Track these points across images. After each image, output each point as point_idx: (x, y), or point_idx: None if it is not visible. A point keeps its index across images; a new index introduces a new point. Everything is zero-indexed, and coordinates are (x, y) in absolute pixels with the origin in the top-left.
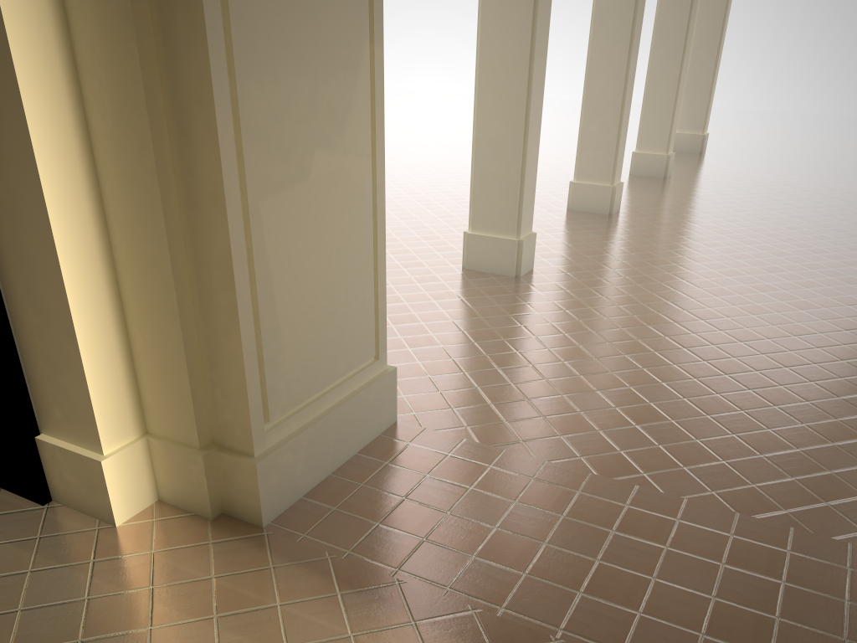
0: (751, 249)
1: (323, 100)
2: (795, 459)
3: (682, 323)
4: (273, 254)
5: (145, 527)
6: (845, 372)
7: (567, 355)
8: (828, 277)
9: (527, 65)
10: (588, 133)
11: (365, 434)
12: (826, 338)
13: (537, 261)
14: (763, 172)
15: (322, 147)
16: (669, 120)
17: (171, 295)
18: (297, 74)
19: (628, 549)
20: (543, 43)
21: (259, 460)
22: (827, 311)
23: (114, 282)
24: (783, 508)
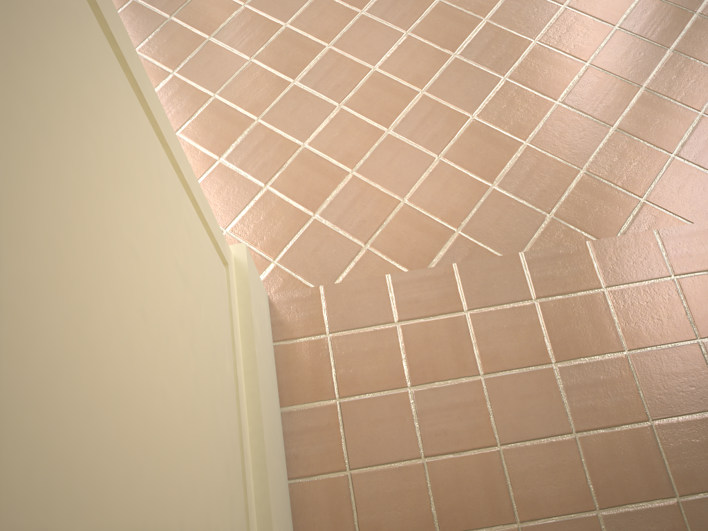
0: None
1: None
2: None
3: None
4: (108, 504)
5: None
6: None
7: None
8: None
9: None
10: None
11: (273, 375)
12: None
13: None
14: None
15: None
16: None
17: None
18: None
19: None
20: None
21: None
22: None
23: None
24: None
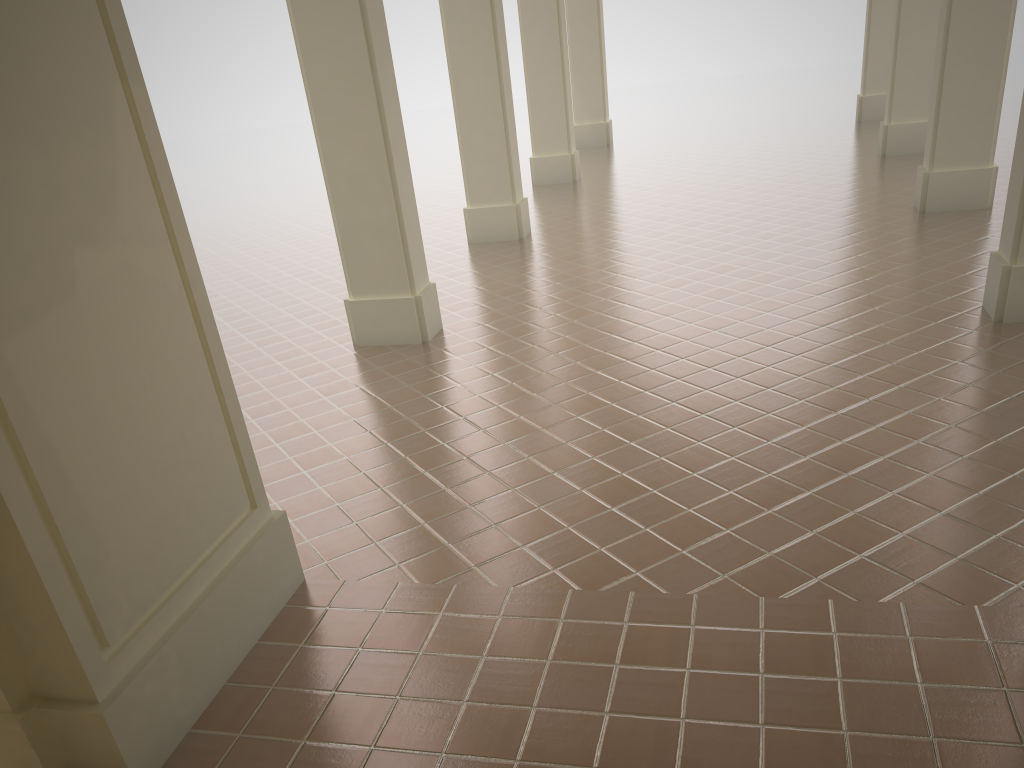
0: (692, 250)
1: (68, 177)
2: (810, 505)
3: (636, 359)
4: (46, 413)
5: None
6: (836, 379)
7: (507, 433)
8: (786, 265)
9: (370, 76)
10: (471, 146)
11: (263, 612)
12: (804, 341)
13: (446, 317)
14: (683, 153)
15: (86, 244)
16: (562, 113)
17: None
18: (12, 147)
19: (641, 687)
20: (383, 45)
21: (107, 706)
22: (796, 308)
23: None
24: (814, 576)
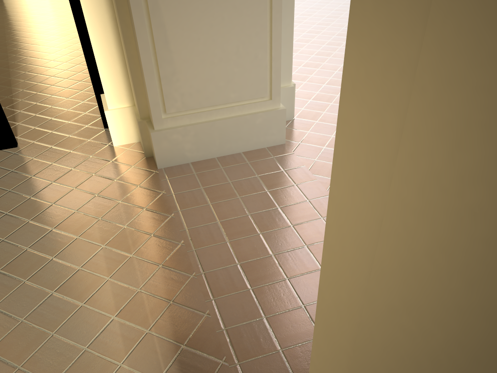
0: None
1: None
2: None
3: None
4: (166, 13)
5: (121, 150)
6: None
7: None
8: None
9: None
10: None
11: (250, 143)
12: None
13: None
14: None
15: None
16: None
17: (121, 29)
18: None
19: (297, 258)
20: None
21: (154, 132)
22: None
23: (114, 19)
24: None
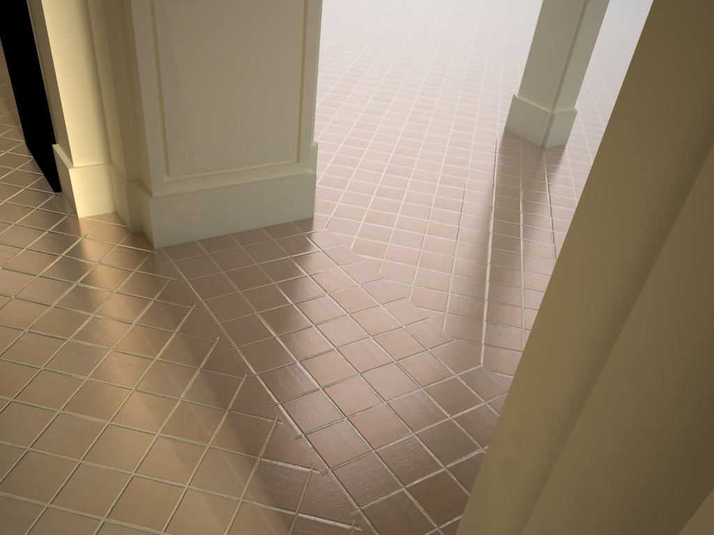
0: None
1: None
2: None
3: None
4: (179, 48)
5: (92, 223)
6: None
7: (501, 216)
8: None
9: None
10: None
11: (272, 216)
12: None
13: (577, 139)
14: None
15: None
16: None
17: (109, 63)
18: None
19: (365, 352)
20: None
21: (153, 199)
22: None
23: (91, 46)
24: None
